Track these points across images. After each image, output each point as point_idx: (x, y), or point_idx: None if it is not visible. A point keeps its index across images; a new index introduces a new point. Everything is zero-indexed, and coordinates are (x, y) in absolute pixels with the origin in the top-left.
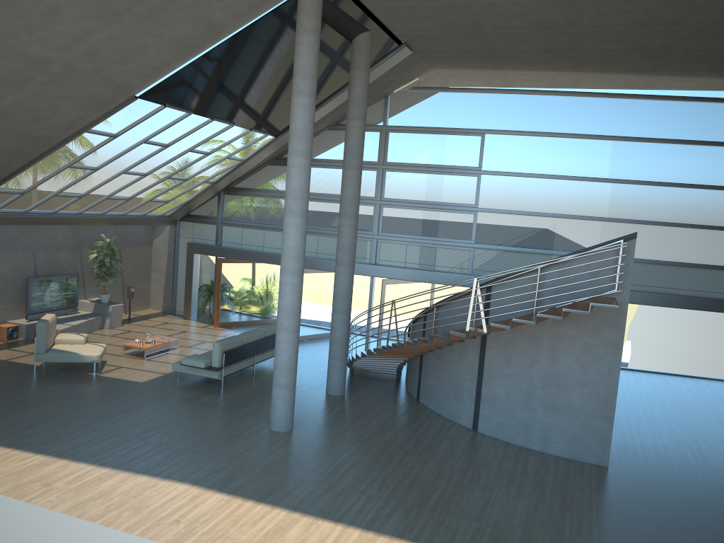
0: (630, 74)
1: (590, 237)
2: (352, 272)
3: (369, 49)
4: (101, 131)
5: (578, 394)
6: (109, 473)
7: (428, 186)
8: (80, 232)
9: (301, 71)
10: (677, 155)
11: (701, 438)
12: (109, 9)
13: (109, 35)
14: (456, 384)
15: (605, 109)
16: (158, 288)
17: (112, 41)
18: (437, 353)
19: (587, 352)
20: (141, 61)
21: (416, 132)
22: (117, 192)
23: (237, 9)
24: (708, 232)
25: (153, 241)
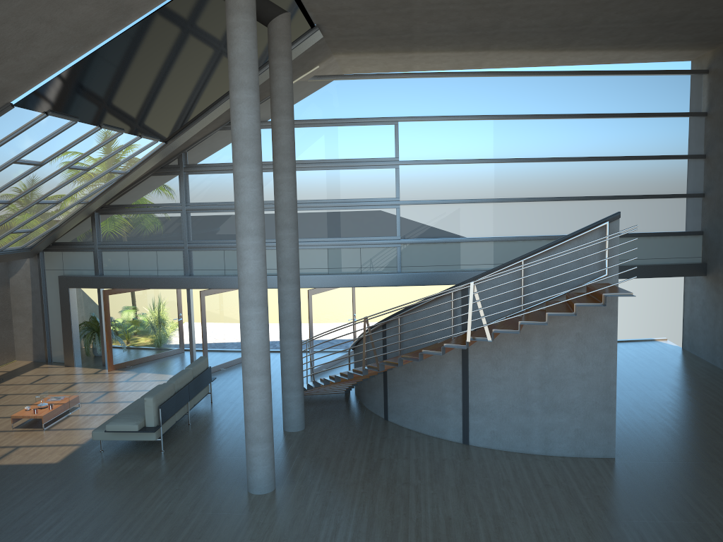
0: (535, 51)
1: (514, 219)
2: (299, 290)
3: (289, 33)
4: None
5: (577, 388)
6: None
7: (344, 182)
8: None
9: (241, 60)
10: (586, 130)
11: (665, 406)
12: None
13: None
14: (436, 397)
15: (514, 88)
16: (25, 335)
17: None
18: (407, 366)
19: (582, 343)
20: (25, 56)
21: (323, 125)
22: None
23: None
24: (620, 202)
25: (10, 279)
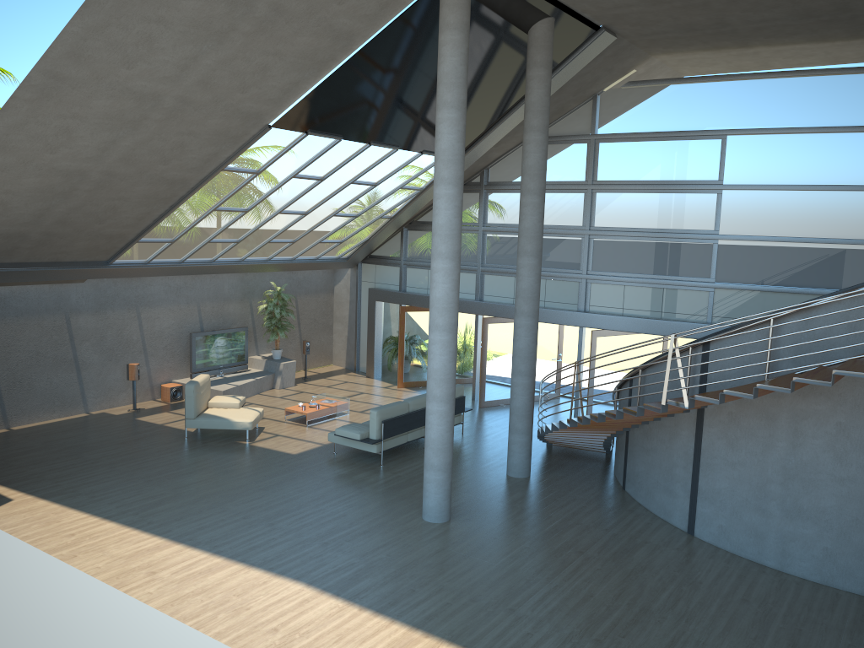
0: None
1: None
2: (535, 324)
3: (549, 40)
4: (240, 168)
5: (832, 494)
6: (221, 564)
7: (651, 209)
8: (249, 281)
9: (445, 79)
10: None
11: None
12: (210, 29)
13: (218, 59)
14: (667, 471)
15: None
16: (341, 342)
17: (224, 65)
18: (644, 430)
19: (843, 436)
20: (265, 84)
21: (633, 140)
22: (277, 235)
23: (365, 11)
24: None
25: (334, 287)
